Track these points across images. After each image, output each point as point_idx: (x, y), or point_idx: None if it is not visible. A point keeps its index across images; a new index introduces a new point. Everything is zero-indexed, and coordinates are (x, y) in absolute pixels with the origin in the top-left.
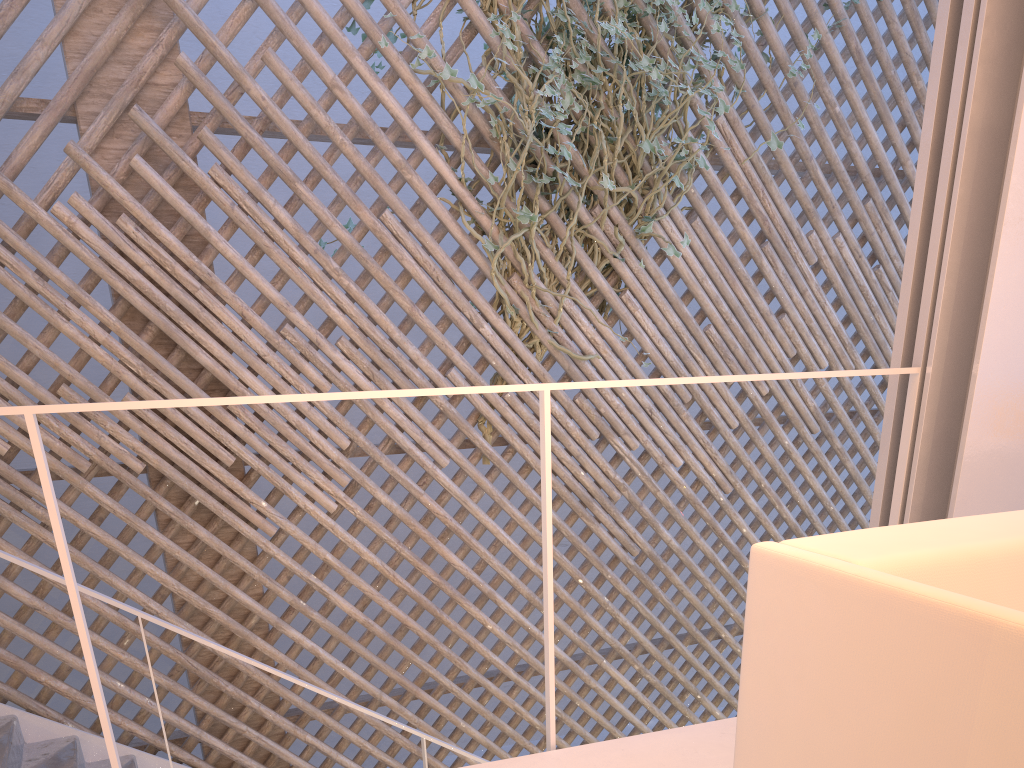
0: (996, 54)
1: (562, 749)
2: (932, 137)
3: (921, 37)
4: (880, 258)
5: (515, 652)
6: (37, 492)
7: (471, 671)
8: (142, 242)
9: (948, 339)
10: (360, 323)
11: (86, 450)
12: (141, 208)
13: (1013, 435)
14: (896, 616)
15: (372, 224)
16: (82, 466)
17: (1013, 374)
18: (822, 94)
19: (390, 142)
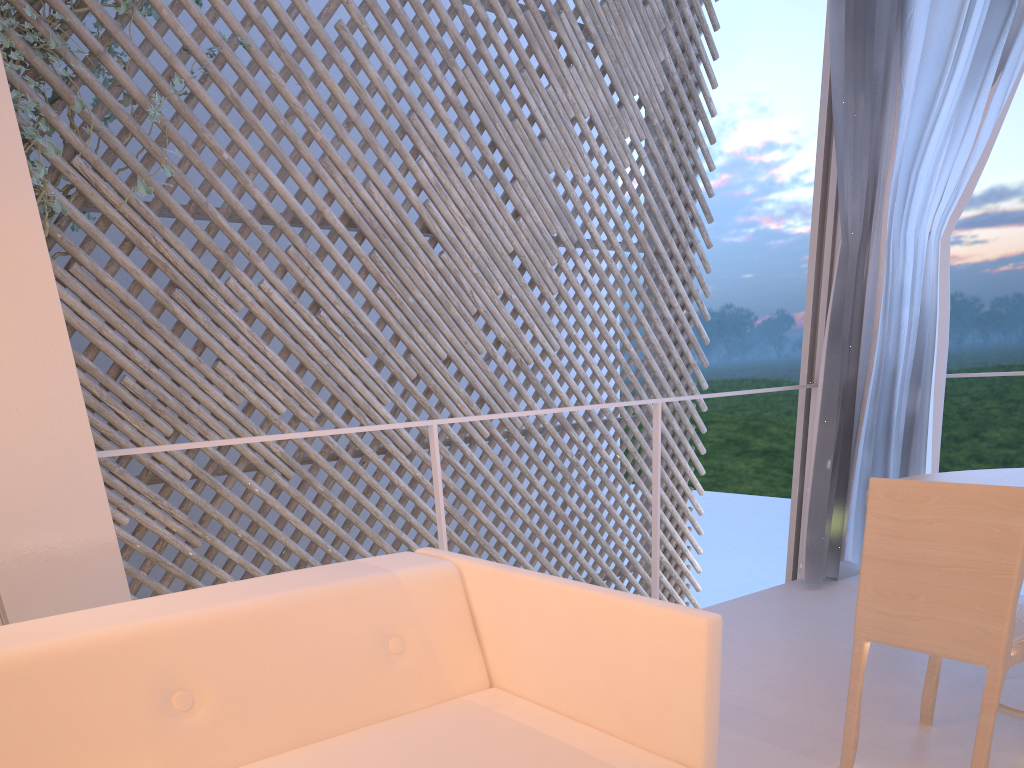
0: None
1: None
2: None
3: (308, 89)
4: (320, 304)
5: None
6: None
7: None
8: None
9: None
10: None
11: None
12: None
13: (60, 535)
14: None
15: None
16: None
17: (25, 473)
18: (204, 140)
19: None
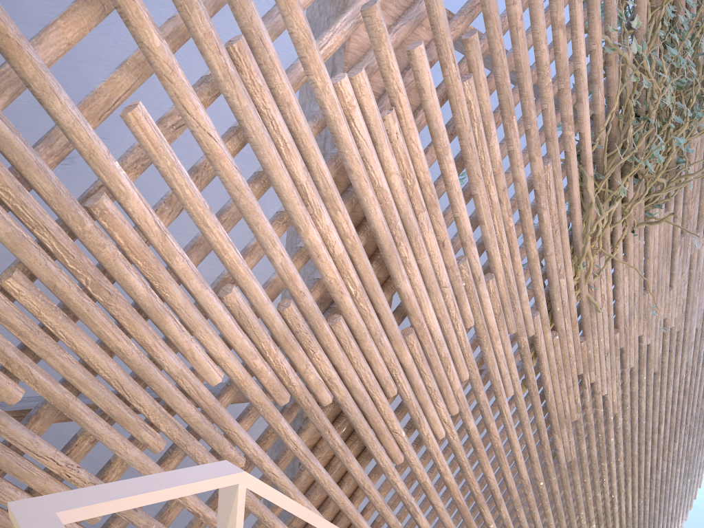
0: None
1: None
2: None
3: None
4: None
5: None
6: (237, 430)
7: None
8: (399, 146)
9: None
10: (506, 264)
11: (292, 380)
12: (409, 106)
13: None
14: None
15: (540, 171)
16: (283, 399)
17: None
18: None
19: (571, 96)
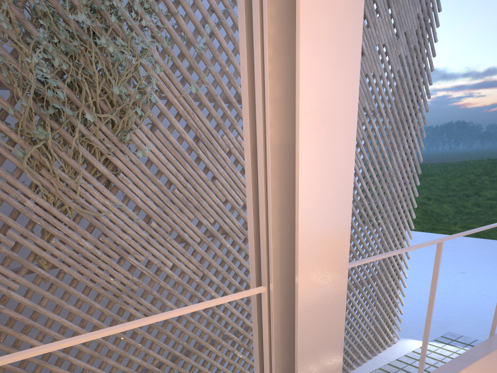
0: (280, 97)
1: None
2: (250, 145)
3: None
4: None
5: None
6: None
7: None
8: None
9: (280, 271)
10: None
11: None
12: None
13: (325, 328)
14: None
15: None
16: None
17: (320, 296)
18: (217, 60)
19: None
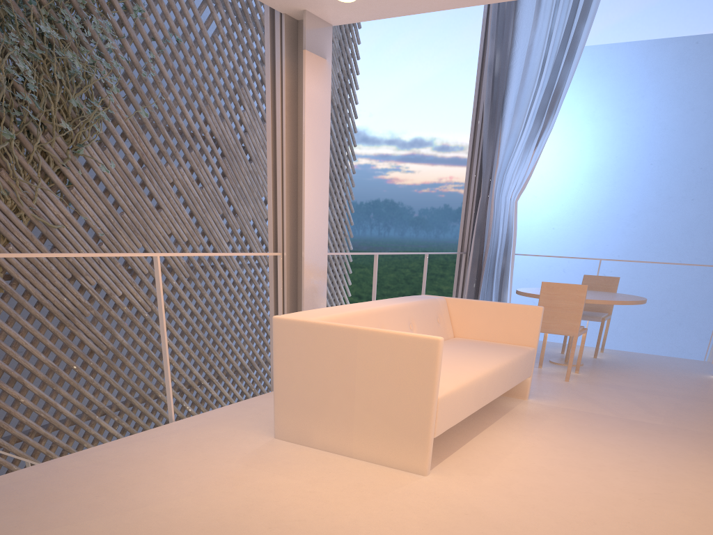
0: (290, 138)
1: (179, 420)
2: (272, 163)
3: (202, 67)
4: (202, 183)
5: (42, 416)
6: None
7: (15, 431)
8: None
9: (289, 242)
10: None
11: None
12: None
13: (317, 281)
14: (330, 332)
15: None
16: None
17: (314, 258)
18: (160, 88)
19: None
